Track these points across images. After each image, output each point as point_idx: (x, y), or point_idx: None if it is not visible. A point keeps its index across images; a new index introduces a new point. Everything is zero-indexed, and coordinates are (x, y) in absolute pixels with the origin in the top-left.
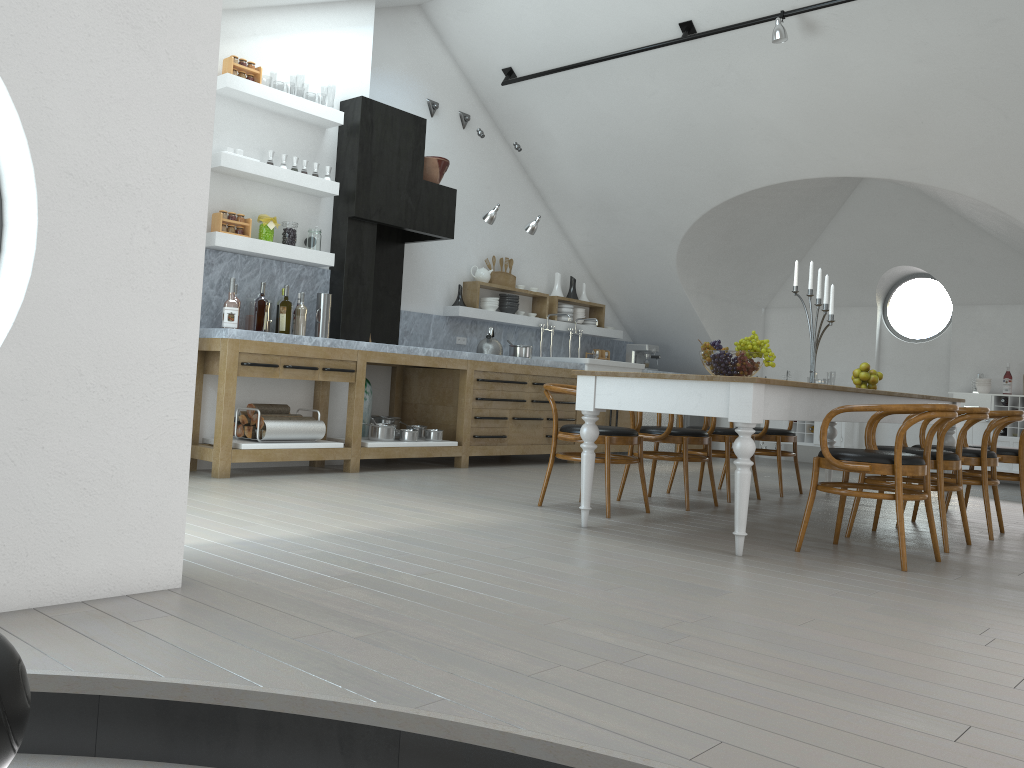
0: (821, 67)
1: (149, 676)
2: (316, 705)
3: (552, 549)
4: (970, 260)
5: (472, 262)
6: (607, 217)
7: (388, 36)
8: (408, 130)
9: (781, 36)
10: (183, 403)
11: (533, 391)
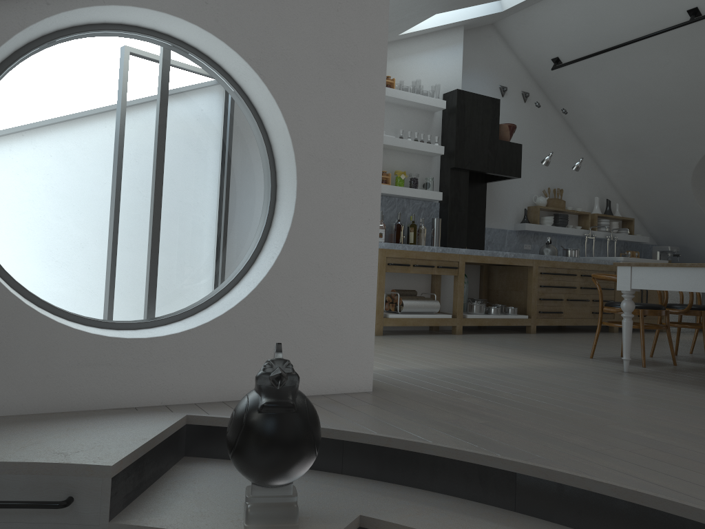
0: None
1: (368, 432)
2: (464, 454)
3: (603, 384)
4: None
5: (533, 193)
6: (634, 155)
7: (472, 47)
8: (488, 108)
9: None
10: (371, 283)
11: (581, 281)
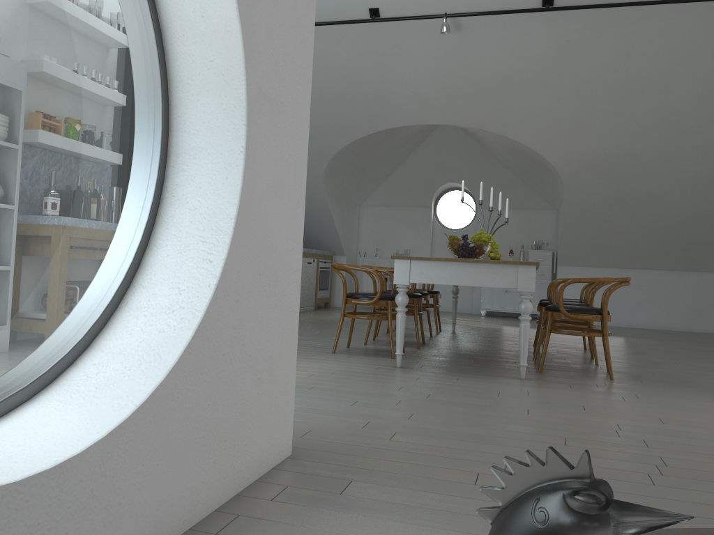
0: (458, 53)
1: None
2: None
3: (426, 386)
4: (492, 181)
5: None
6: None
7: None
8: None
9: (448, 30)
10: (296, 295)
11: None
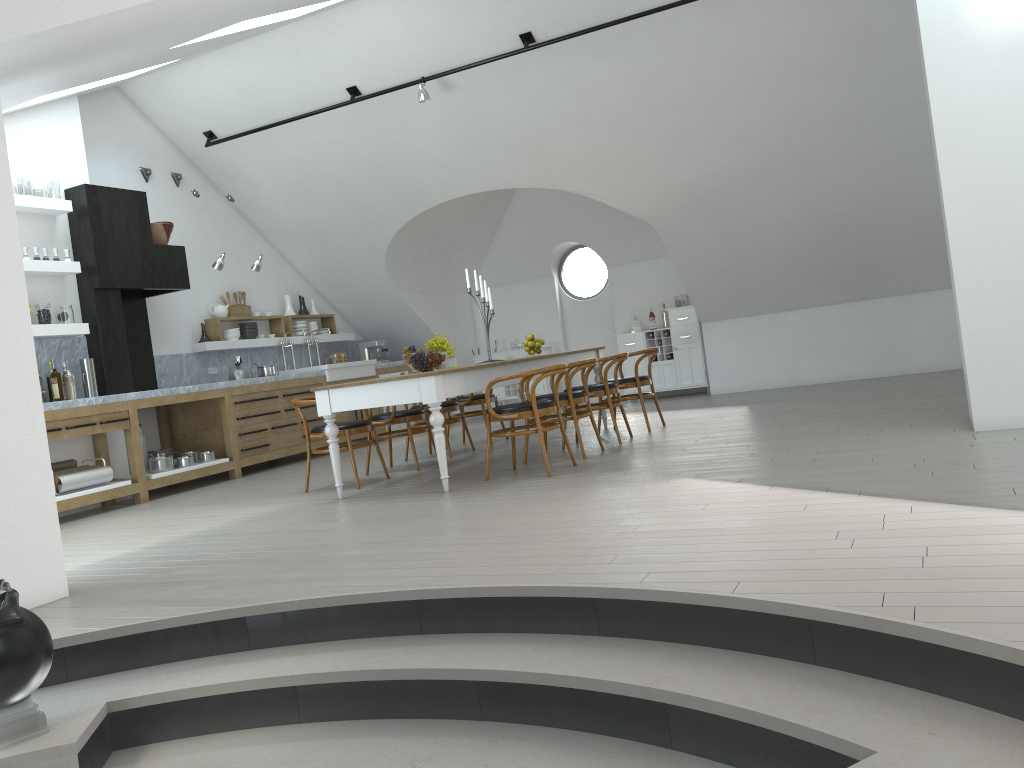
0: (462, 113)
1: (91, 630)
2: (195, 617)
3: (319, 517)
4: (610, 231)
5: (209, 301)
6: (320, 241)
7: (93, 119)
8: (132, 204)
9: (425, 98)
10: (45, 474)
11: (285, 402)
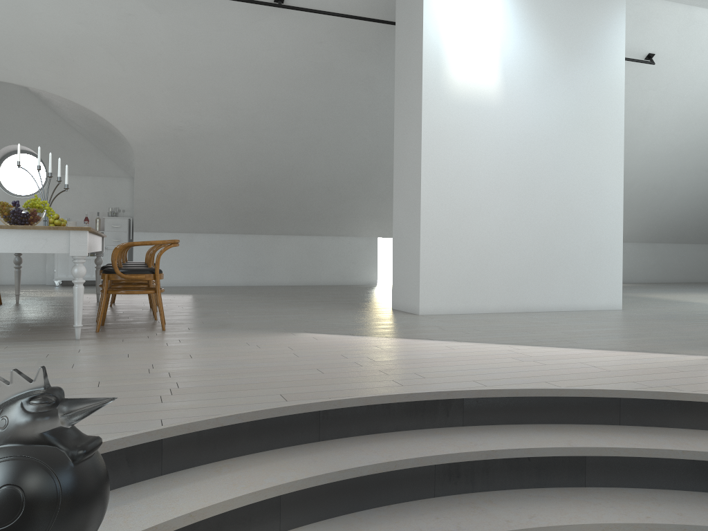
0: (11, 5)
1: None
2: (111, 444)
3: None
4: (64, 146)
5: None
6: None
7: None
8: None
9: None
10: None
11: None
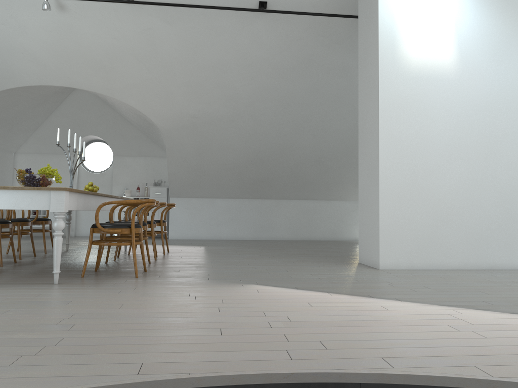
0: (65, 29)
1: None
2: None
3: None
4: (123, 135)
5: None
6: None
7: None
8: None
9: (48, 7)
10: None
11: None
